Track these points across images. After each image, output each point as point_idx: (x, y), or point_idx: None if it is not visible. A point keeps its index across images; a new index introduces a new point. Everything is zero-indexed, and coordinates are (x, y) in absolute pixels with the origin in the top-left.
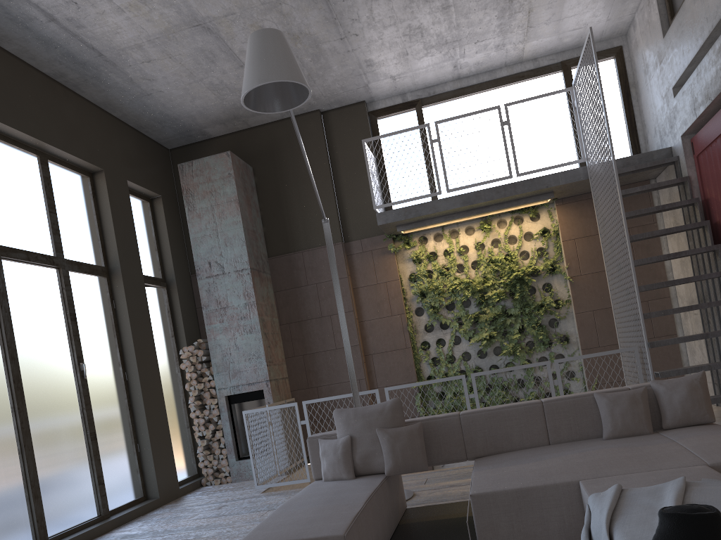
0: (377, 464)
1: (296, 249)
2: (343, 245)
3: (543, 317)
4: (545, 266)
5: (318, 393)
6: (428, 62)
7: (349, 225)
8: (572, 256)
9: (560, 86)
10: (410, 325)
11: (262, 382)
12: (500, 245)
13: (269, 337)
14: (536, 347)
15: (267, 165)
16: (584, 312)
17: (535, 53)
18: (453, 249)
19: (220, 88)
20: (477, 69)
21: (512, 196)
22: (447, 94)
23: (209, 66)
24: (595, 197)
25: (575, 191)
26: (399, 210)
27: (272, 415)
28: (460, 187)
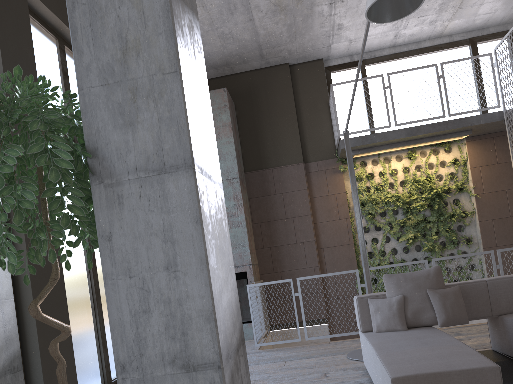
0: (424, 319)
1: (267, 167)
2: (304, 165)
3: (455, 223)
4: (455, 186)
5: (281, 277)
6: (380, 30)
7: (308, 150)
8: (478, 179)
9: (468, 56)
10: (352, 227)
11: (246, 265)
12: (422, 170)
13: (249, 231)
14: (448, 246)
15: (246, 103)
16: (486, 221)
17: (452, 31)
18: (386, 171)
19: (227, 38)
20: (408, 40)
21: (444, 131)
22: (384, 57)
23: (228, 17)
24: (511, 133)
25: (484, 131)
26: (358, 138)
27: (256, 291)
28: (406, 123)
